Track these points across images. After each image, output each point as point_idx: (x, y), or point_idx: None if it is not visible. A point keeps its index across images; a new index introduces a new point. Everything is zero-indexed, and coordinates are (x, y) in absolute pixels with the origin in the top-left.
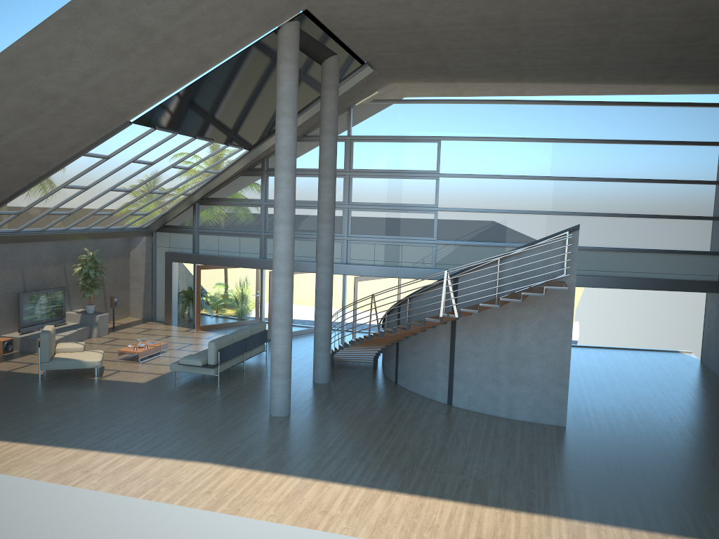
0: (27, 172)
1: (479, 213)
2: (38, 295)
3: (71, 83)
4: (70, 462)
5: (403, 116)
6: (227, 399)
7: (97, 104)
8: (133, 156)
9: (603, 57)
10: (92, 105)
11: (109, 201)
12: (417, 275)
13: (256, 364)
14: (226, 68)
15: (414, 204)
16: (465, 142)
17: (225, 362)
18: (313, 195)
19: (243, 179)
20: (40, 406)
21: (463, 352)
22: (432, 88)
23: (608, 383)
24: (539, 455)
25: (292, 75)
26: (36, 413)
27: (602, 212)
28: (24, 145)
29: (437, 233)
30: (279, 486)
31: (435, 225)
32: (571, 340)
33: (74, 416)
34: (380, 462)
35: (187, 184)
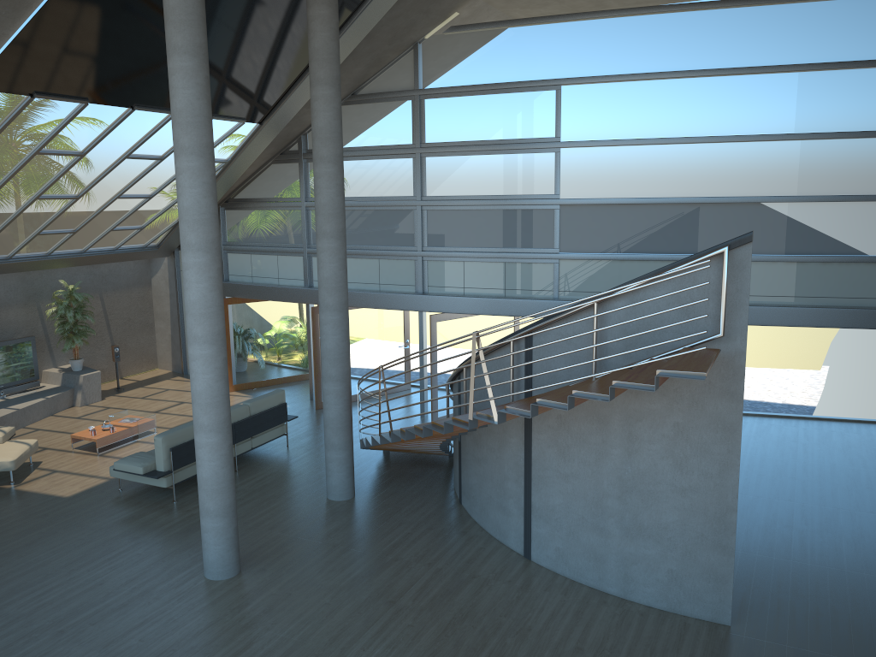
0: None
1: (629, 204)
2: None
3: None
4: None
5: (499, 50)
6: (162, 536)
7: None
8: (30, 144)
9: None
10: None
11: (53, 214)
12: (527, 311)
13: (264, 458)
14: None
15: (522, 195)
16: (602, 85)
17: (190, 464)
18: (371, 188)
19: (276, 168)
20: None
21: (544, 470)
22: None
23: (848, 506)
24: None
25: None
26: None
27: (849, 193)
28: None
29: (559, 241)
30: None
31: (556, 228)
32: (738, 462)
33: None
34: None
35: None
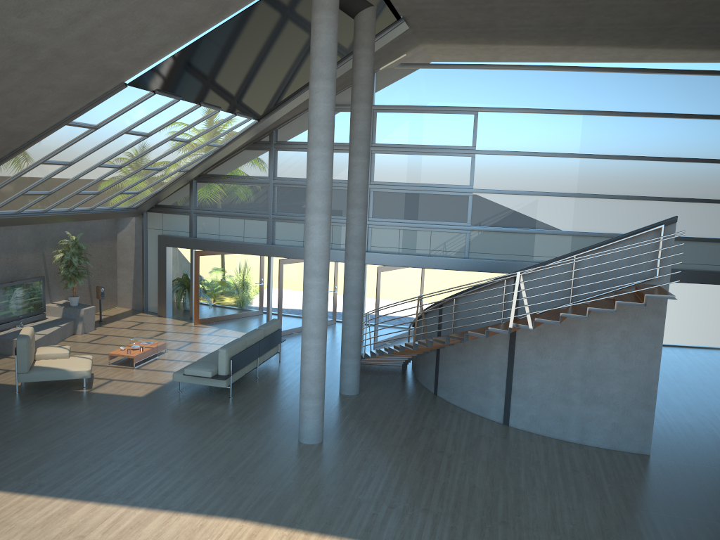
0: None
1: (520, 195)
2: (14, 287)
3: (53, 29)
4: (59, 521)
5: (435, 83)
6: (245, 420)
7: (85, 59)
8: (126, 126)
9: (686, 14)
10: (79, 61)
11: (96, 179)
12: (448, 265)
13: (270, 369)
14: (246, 17)
15: (446, 185)
16: (506, 114)
17: (237, 371)
18: None
19: (248, 153)
20: (18, 432)
21: (524, 364)
22: (467, 52)
23: (671, 392)
24: (636, 499)
25: (331, 27)
26: (13, 444)
27: (658, 196)
28: None
29: (471, 218)
30: None
31: (469, 209)
32: (660, 353)
33: (61, 447)
34: (449, 513)
35: (185, 159)
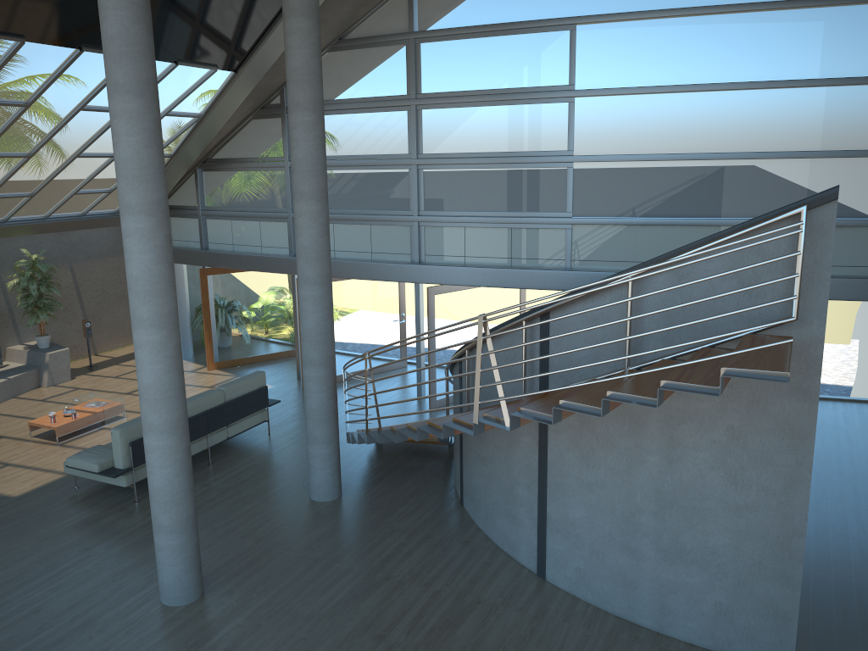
0: None
1: (653, 161)
2: None
3: None
4: None
5: None
6: (117, 547)
7: None
8: None
9: None
10: None
11: (3, 175)
12: (536, 282)
13: (242, 449)
14: None
15: (530, 152)
16: (624, 23)
17: None
18: (361, 145)
19: (256, 124)
20: None
21: (562, 476)
22: None
23: None
24: None
25: None
26: None
27: None
28: None
29: (573, 204)
30: None
31: (569, 189)
32: (809, 476)
33: None
34: None
35: None
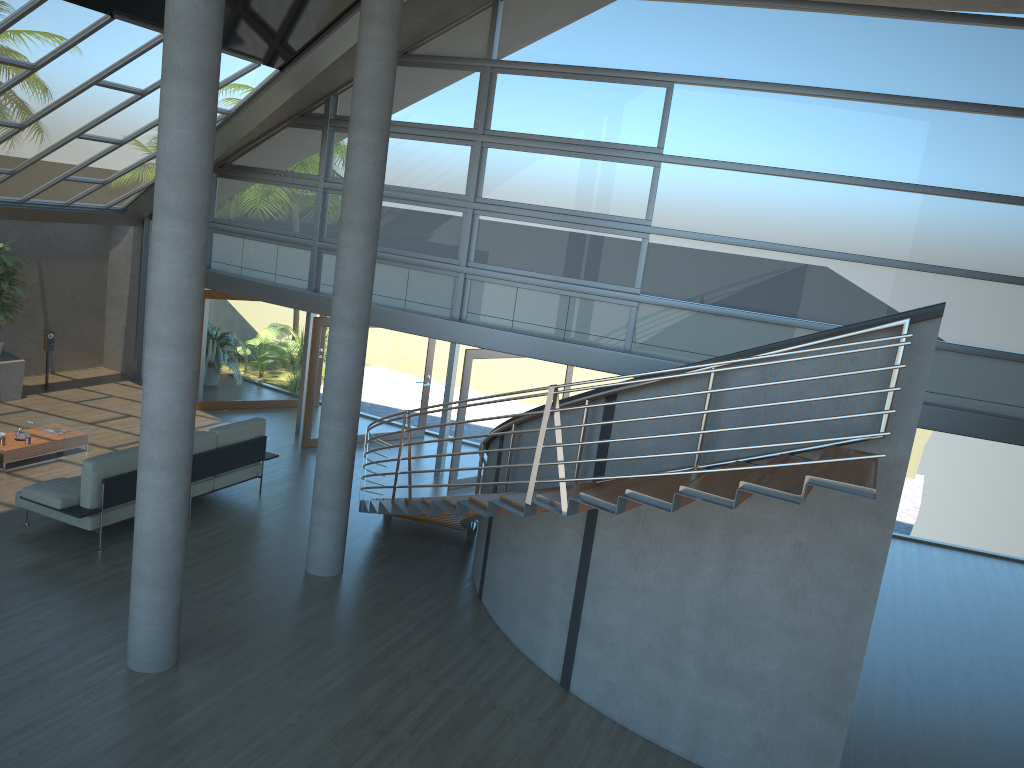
0: None
1: (737, 246)
2: None
3: None
4: None
5: (602, 26)
6: (76, 599)
7: None
8: None
9: None
10: None
11: None
12: (590, 361)
13: (227, 505)
14: None
15: (603, 215)
16: (726, 90)
17: (127, 503)
18: (412, 177)
19: (291, 133)
20: None
21: (605, 577)
22: None
23: (961, 662)
24: None
25: None
26: None
27: (1008, 273)
28: None
29: (642, 279)
30: None
31: (641, 263)
32: (873, 606)
33: None
34: None
35: None
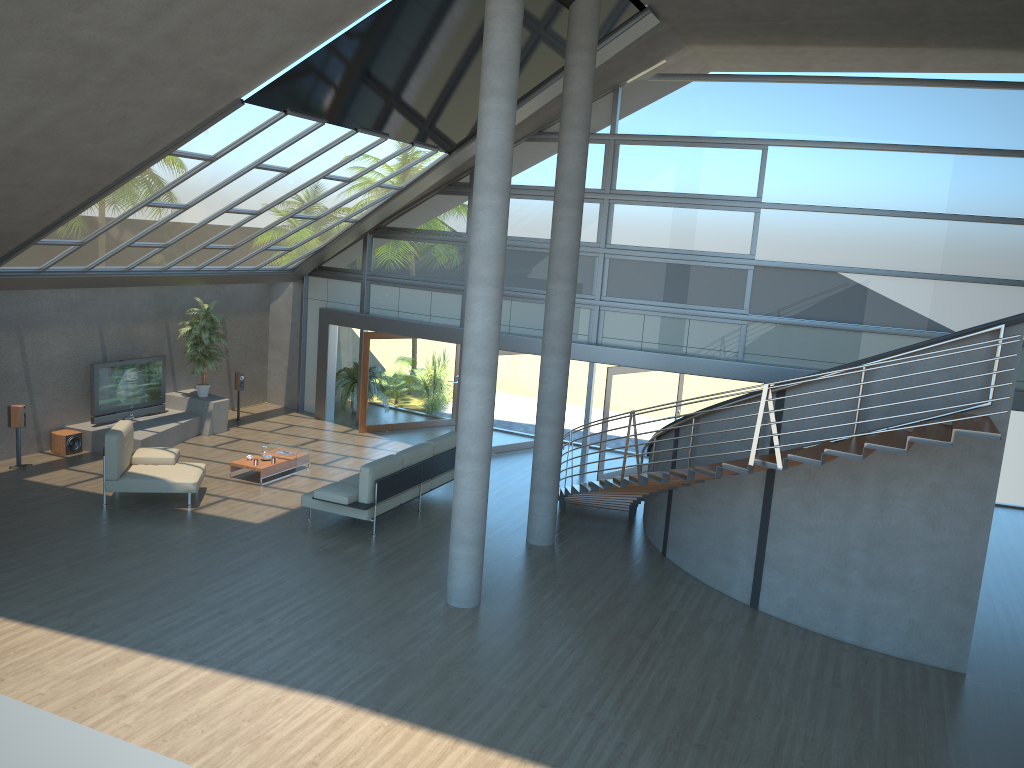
0: (81, 180)
1: (826, 272)
2: (123, 368)
3: (126, 27)
4: (102, 673)
5: (706, 104)
6: (382, 566)
7: (179, 67)
8: (254, 157)
9: None
10: (170, 69)
11: (227, 229)
12: (711, 371)
13: (440, 501)
14: (400, 9)
15: (715, 252)
16: (811, 150)
17: (386, 499)
18: (549, 230)
19: (440, 199)
20: (89, 555)
21: (784, 522)
22: (759, 56)
23: None
24: (918, 737)
25: (511, 21)
26: (78, 569)
27: None
28: (65, 135)
29: (749, 302)
30: (437, 762)
31: (748, 289)
32: (990, 522)
33: (135, 580)
34: (624, 724)
35: (350, 206)
